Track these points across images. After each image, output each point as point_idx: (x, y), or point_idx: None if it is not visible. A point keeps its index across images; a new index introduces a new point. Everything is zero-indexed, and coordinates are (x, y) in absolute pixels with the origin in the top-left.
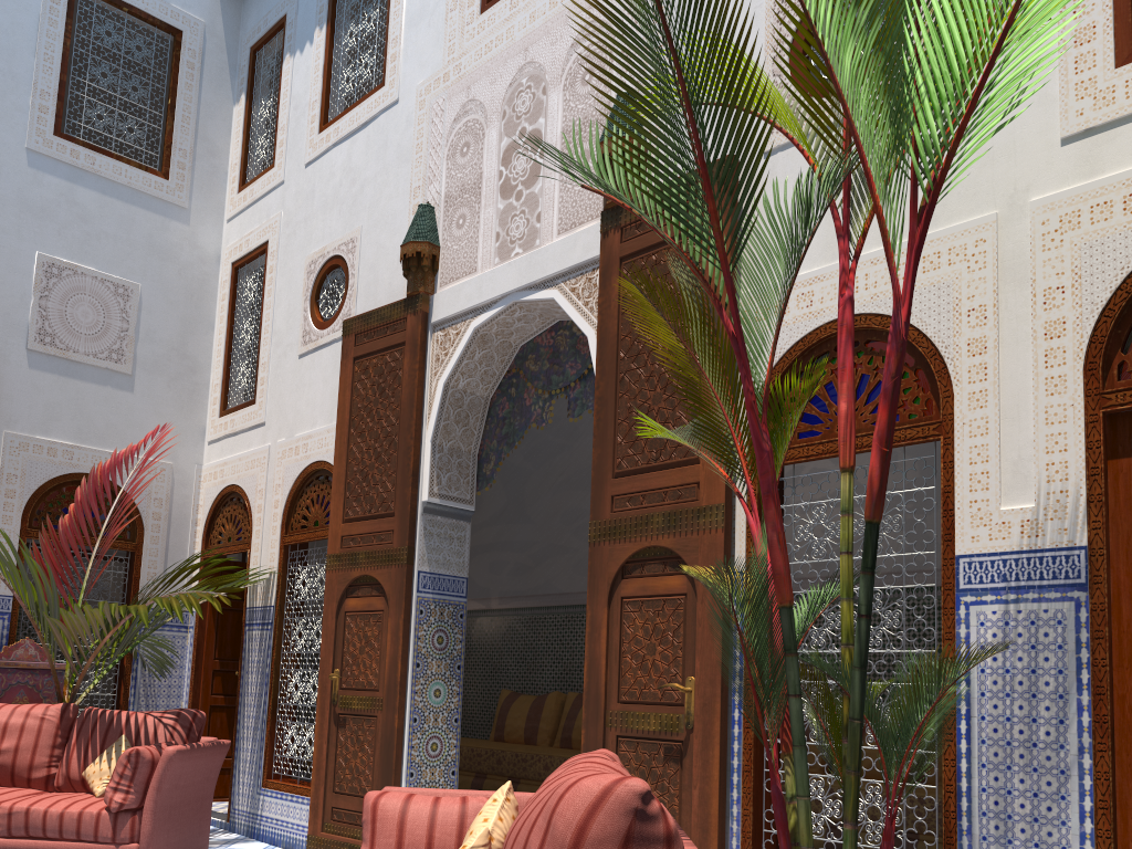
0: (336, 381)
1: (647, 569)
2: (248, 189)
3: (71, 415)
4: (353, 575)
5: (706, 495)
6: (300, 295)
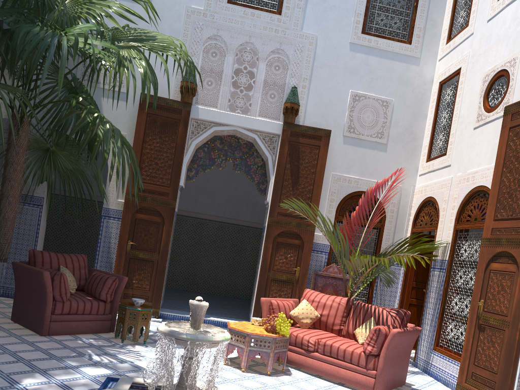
0: (495, 141)
1: None
2: (451, 41)
3: (358, 164)
4: (497, 250)
5: None
6: (477, 95)
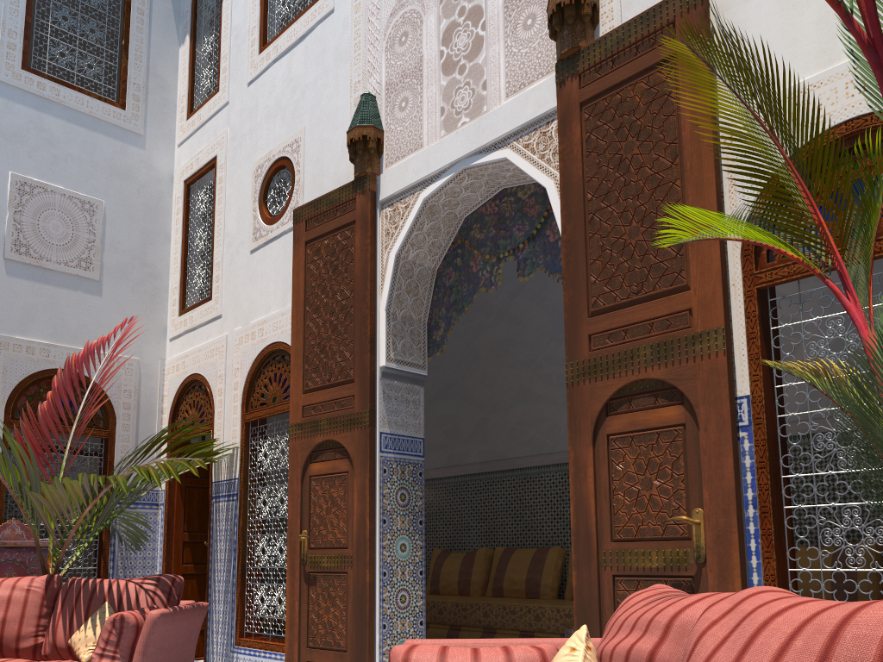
0: (287, 269)
1: (635, 404)
2: (195, 115)
3: (46, 317)
4: (316, 441)
5: (701, 321)
6: (248, 198)
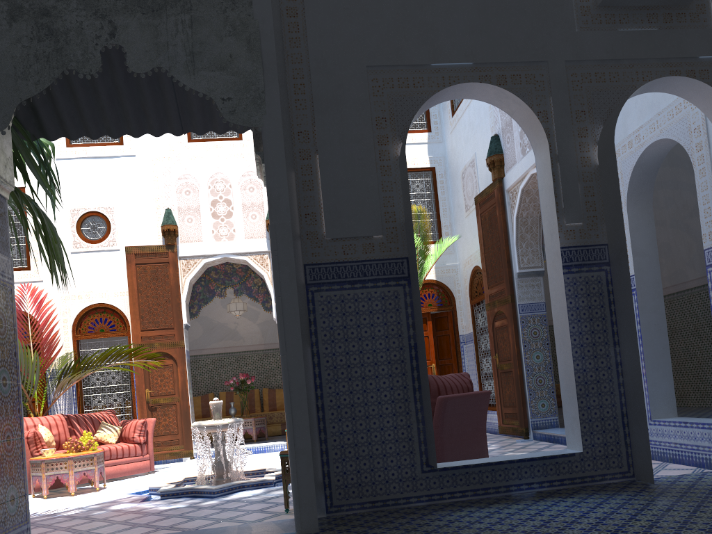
0: (109, 269)
1: None
2: None
3: None
4: (152, 352)
5: None
6: (65, 223)
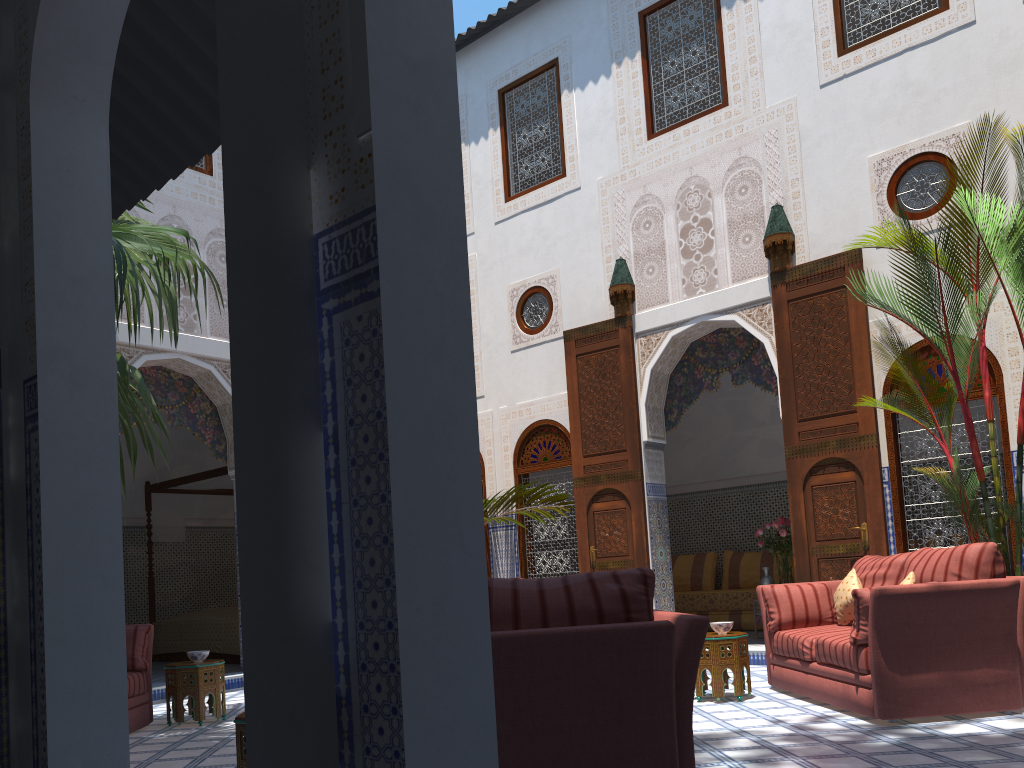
0: (551, 368)
1: (827, 470)
2: None
3: None
4: (597, 489)
5: (863, 429)
6: (504, 311)
